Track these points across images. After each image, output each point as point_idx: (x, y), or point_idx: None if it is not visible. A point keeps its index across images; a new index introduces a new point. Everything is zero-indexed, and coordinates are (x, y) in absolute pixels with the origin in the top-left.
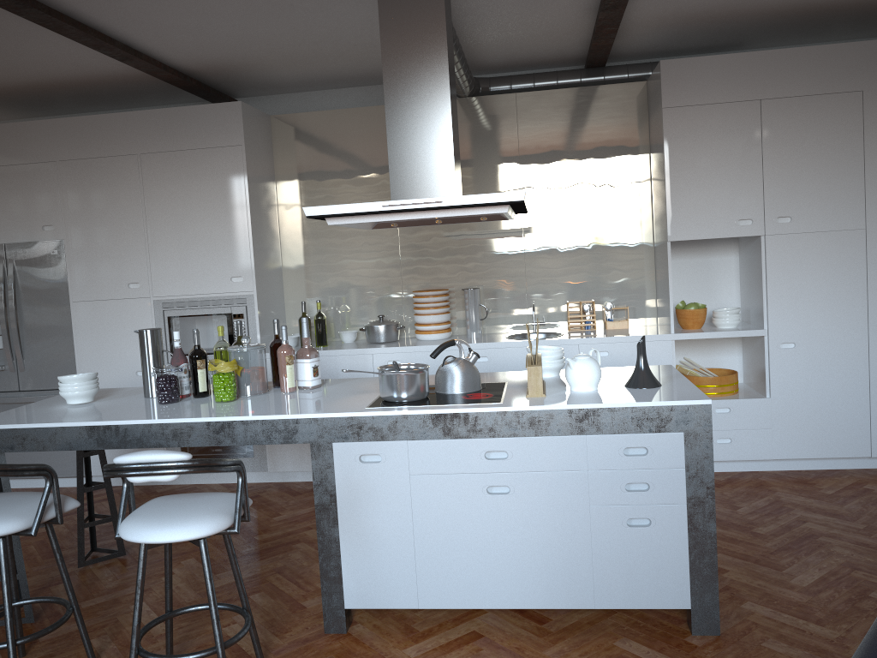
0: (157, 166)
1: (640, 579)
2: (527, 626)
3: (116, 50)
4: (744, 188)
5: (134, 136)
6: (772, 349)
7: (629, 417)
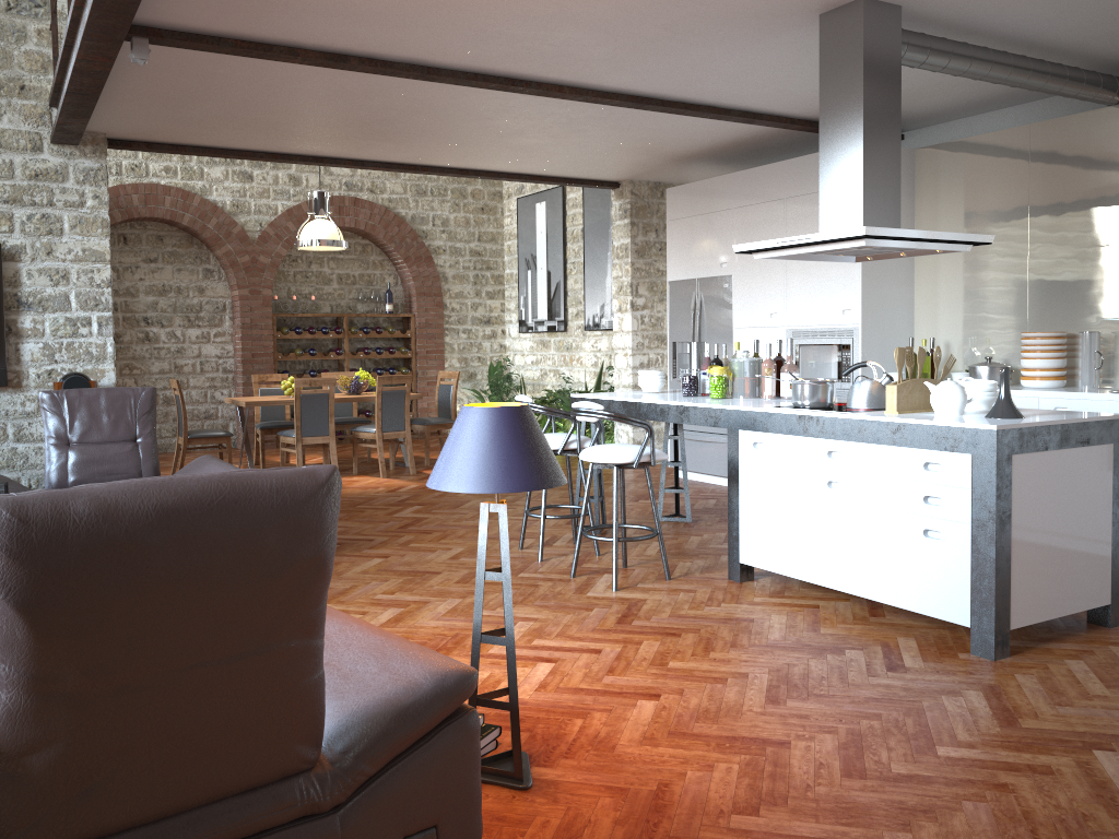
0: (796, 208)
1: (930, 588)
2: (858, 614)
3: (734, 118)
4: None
5: (782, 183)
6: None
7: (930, 434)
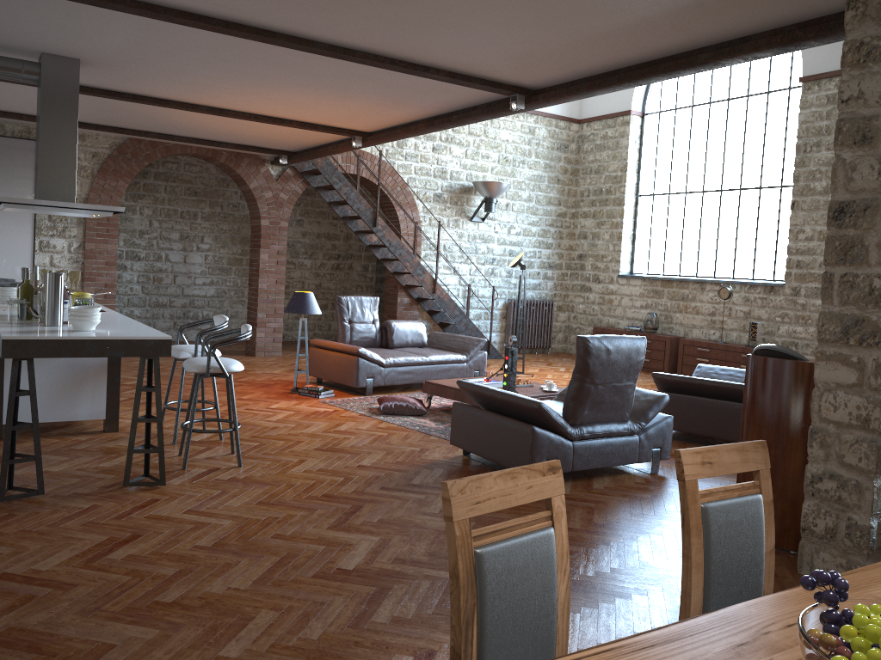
0: None
1: None
2: None
3: None
4: None
5: None
6: None
7: None
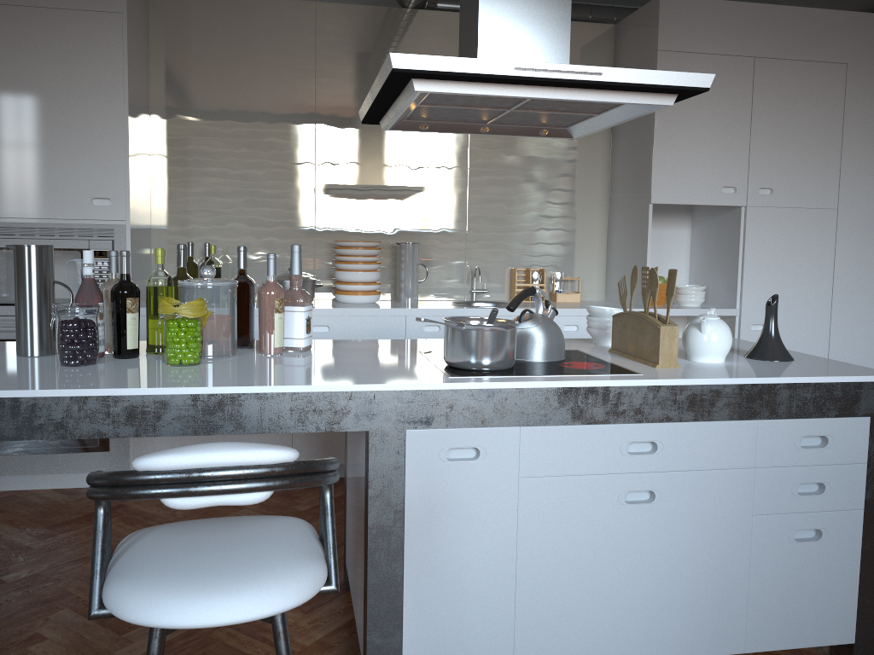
0: None
1: (801, 610)
2: None
3: None
4: (731, 152)
5: None
6: (743, 331)
7: (811, 397)
